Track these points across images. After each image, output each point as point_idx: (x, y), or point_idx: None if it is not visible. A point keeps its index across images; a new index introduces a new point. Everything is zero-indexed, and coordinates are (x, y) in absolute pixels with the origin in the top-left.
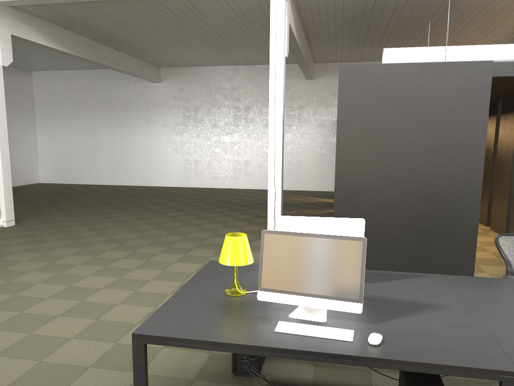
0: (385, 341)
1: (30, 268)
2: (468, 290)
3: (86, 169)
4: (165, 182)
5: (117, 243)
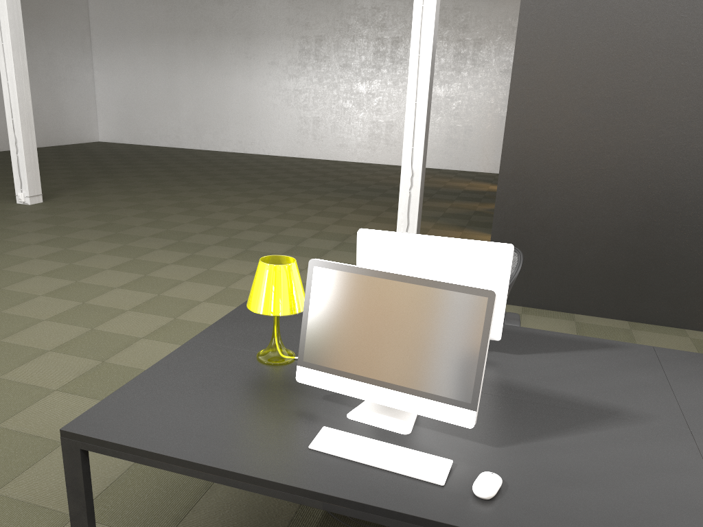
0: (507, 491)
1: (38, 271)
2: (692, 384)
3: (161, 125)
4: (271, 149)
5: (174, 238)
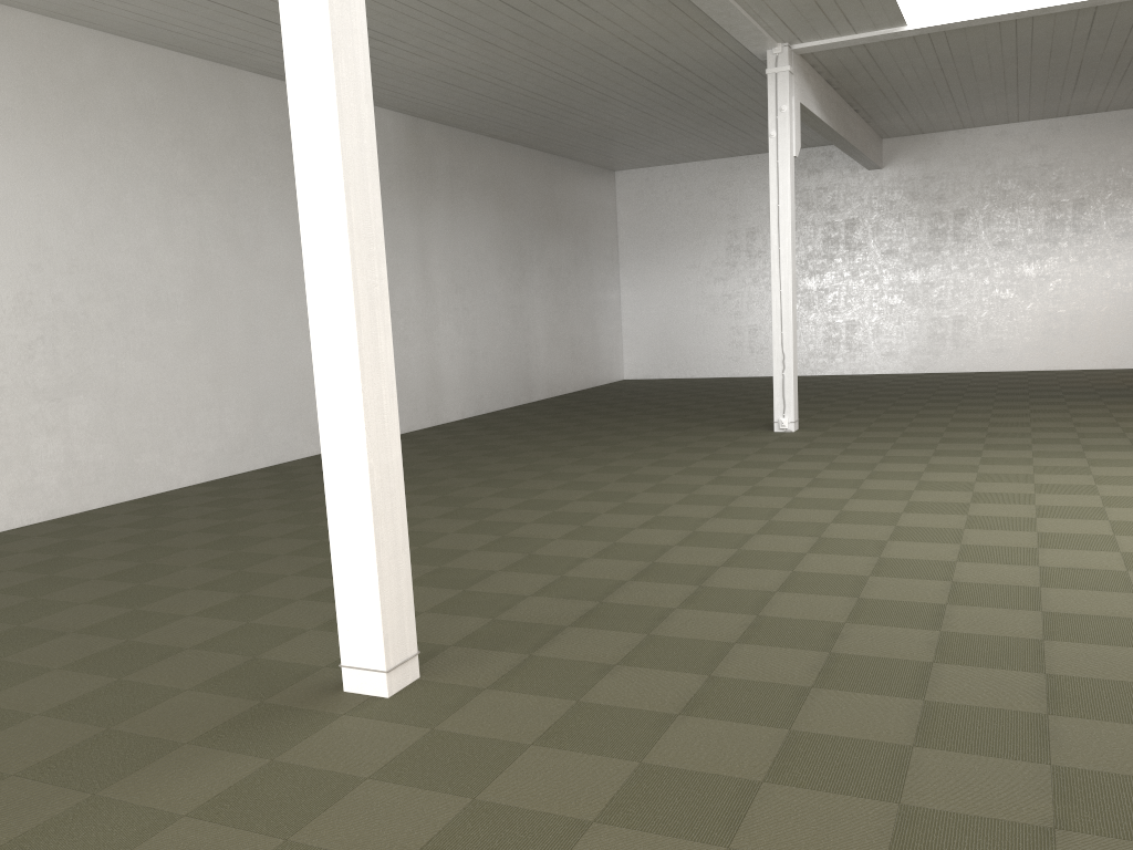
0: None
1: (1020, 471)
2: None
3: (718, 349)
4: (888, 366)
5: (1067, 443)
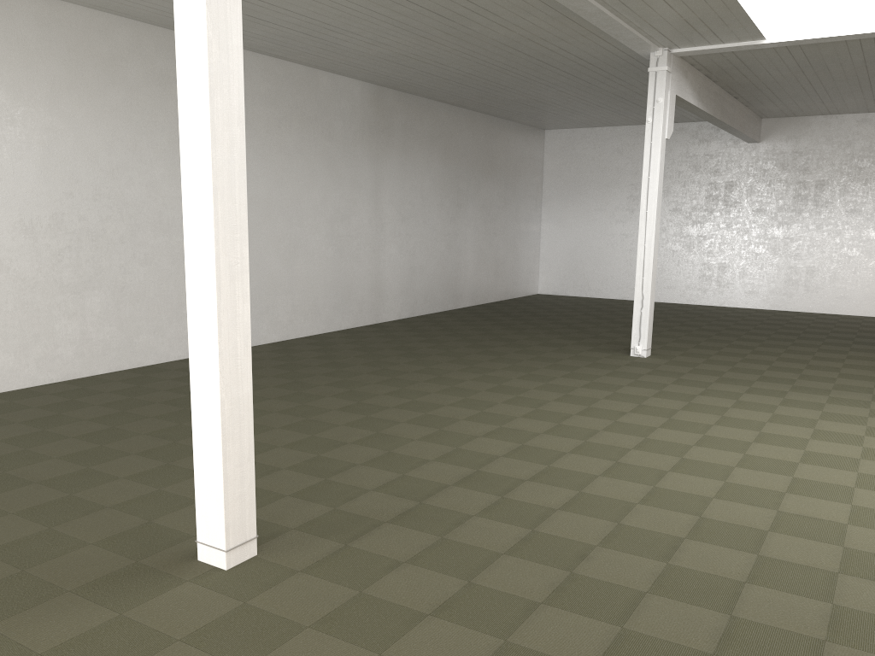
0: None
1: (808, 415)
2: None
3: (613, 276)
4: (749, 302)
5: (861, 392)
